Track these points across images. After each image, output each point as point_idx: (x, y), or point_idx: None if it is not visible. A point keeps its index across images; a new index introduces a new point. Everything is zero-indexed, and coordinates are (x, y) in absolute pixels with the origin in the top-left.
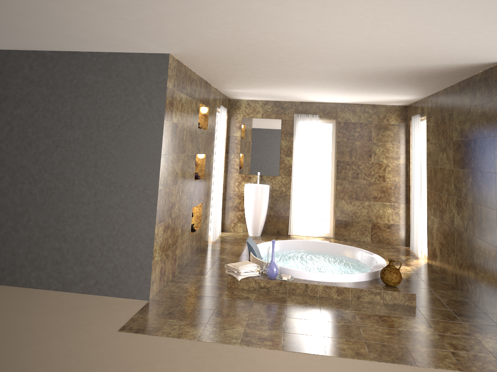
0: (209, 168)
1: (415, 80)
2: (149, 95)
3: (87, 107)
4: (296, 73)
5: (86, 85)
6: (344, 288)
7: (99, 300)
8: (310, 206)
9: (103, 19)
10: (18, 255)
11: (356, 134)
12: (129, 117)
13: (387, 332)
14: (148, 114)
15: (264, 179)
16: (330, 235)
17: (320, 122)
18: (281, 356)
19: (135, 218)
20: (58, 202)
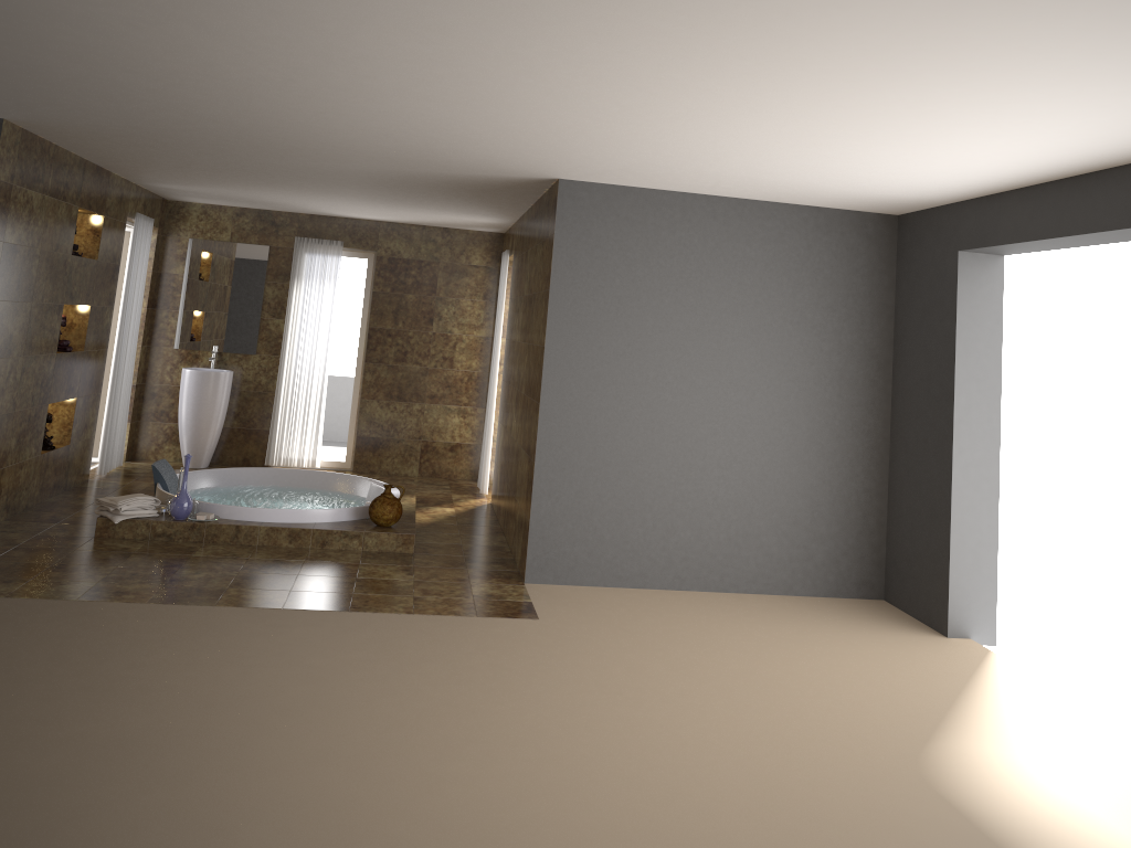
0: (99, 334)
1: (468, 194)
2: None
3: None
4: (261, 167)
5: None
6: (302, 530)
7: None
8: (313, 411)
9: None
10: None
11: (409, 280)
12: None
13: (337, 580)
14: None
15: (225, 361)
16: (347, 466)
17: (346, 255)
18: (142, 608)
19: None
20: None
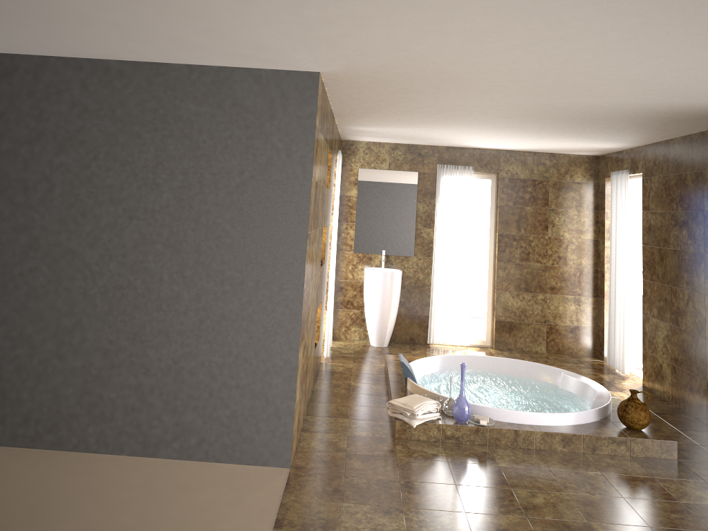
0: (327, 247)
1: (657, 123)
2: (287, 137)
3: (183, 155)
4: (490, 107)
5: (180, 118)
6: (573, 435)
7: (212, 471)
8: (460, 300)
9: (264, 14)
10: (65, 398)
11: (526, 196)
12: (254, 173)
13: (669, 507)
14: (286, 168)
15: (391, 261)
16: (487, 343)
17: (474, 177)
18: None
19: (266, 336)
20: (135, 310)
